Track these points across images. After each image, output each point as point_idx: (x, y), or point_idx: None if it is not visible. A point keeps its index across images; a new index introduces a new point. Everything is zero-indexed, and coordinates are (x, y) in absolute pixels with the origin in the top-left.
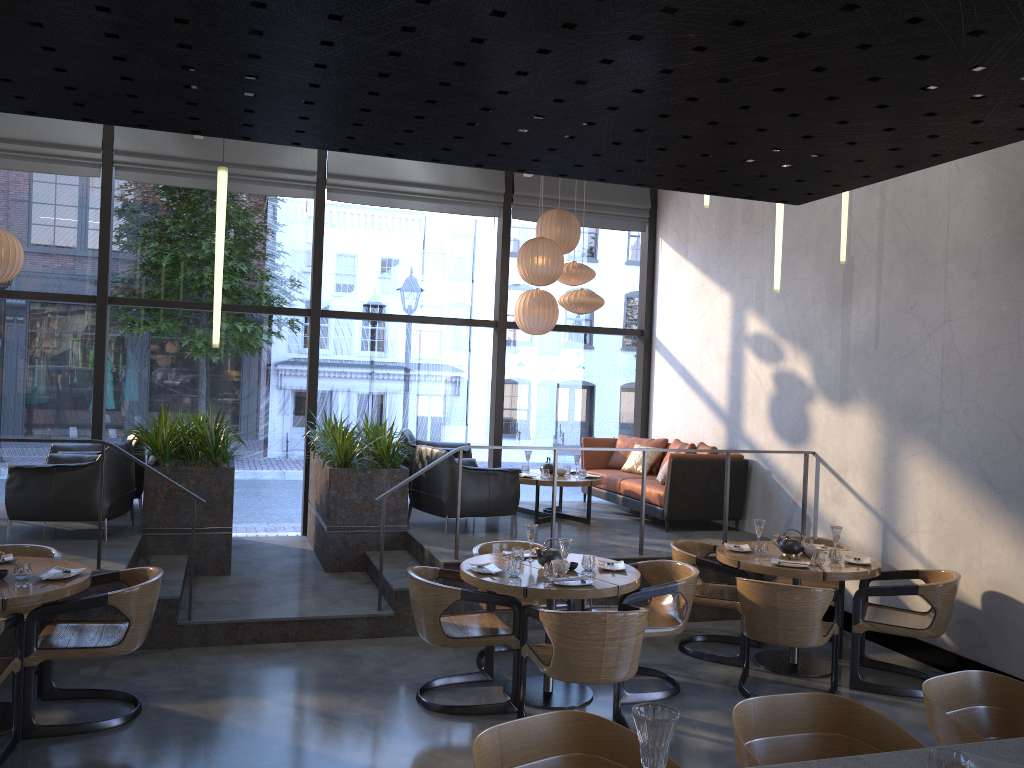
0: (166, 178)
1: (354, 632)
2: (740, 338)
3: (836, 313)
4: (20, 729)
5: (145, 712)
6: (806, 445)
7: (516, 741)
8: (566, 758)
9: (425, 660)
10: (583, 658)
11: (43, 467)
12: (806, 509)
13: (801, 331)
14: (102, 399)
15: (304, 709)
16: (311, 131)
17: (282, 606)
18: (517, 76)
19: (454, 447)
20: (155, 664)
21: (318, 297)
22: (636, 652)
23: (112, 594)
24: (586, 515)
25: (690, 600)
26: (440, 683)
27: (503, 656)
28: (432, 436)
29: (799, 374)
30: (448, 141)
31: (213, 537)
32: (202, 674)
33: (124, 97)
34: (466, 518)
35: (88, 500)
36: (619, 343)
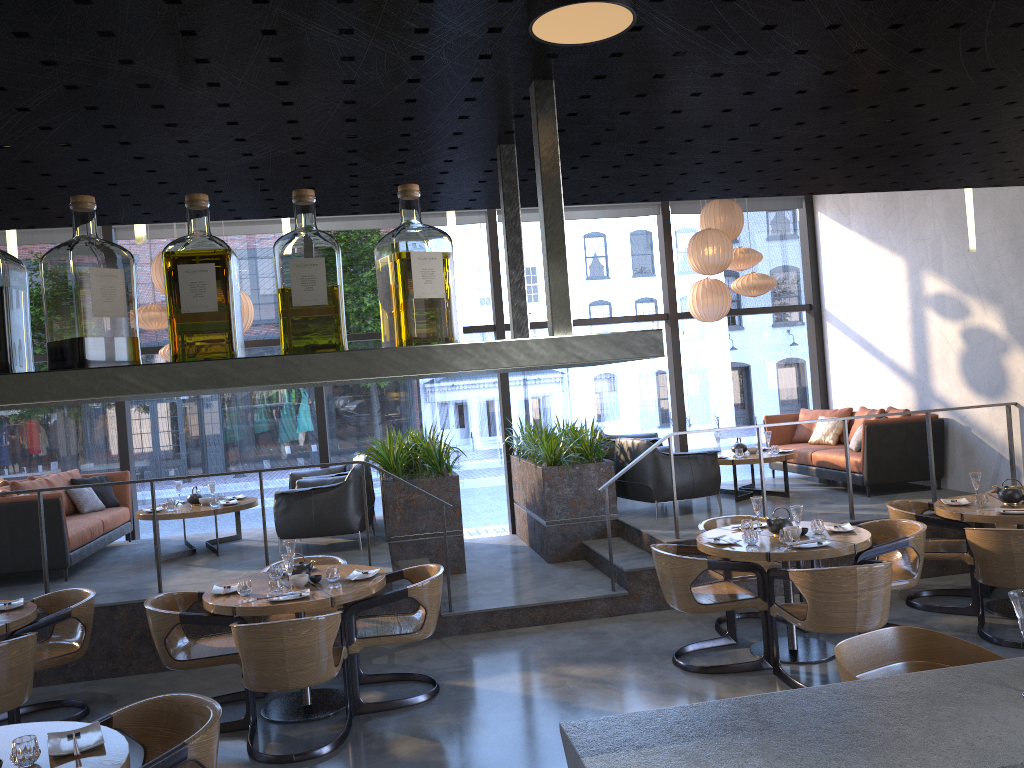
0: (356, 223)
1: (594, 612)
2: (919, 300)
3: (1023, 263)
4: (352, 706)
5: (443, 689)
6: (1006, 397)
7: (862, 652)
8: (903, 665)
9: (667, 631)
10: (838, 610)
11: (302, 491)
12: (1014, 460)
13: (986, 285)
14: (325, 428)
15: (577, 678)
16: (701, 189)
17: (525, 594)
18: (899, 136)
19: (642, 438)
20: (432, 651)
21: (500, 312)
22: (886, 601)
23: (410, 587)
24: (781, 489)
25: (921, 553)
26: (690, 649)
27: (738, 623)
28: (618, 430)
29: (989, 328)
30: (803, 181)
31: (447, 540)
32: (475, 656)
33: (587, 188)
34: (667, 503)
35: (343, 516)
36: (788, 320)
